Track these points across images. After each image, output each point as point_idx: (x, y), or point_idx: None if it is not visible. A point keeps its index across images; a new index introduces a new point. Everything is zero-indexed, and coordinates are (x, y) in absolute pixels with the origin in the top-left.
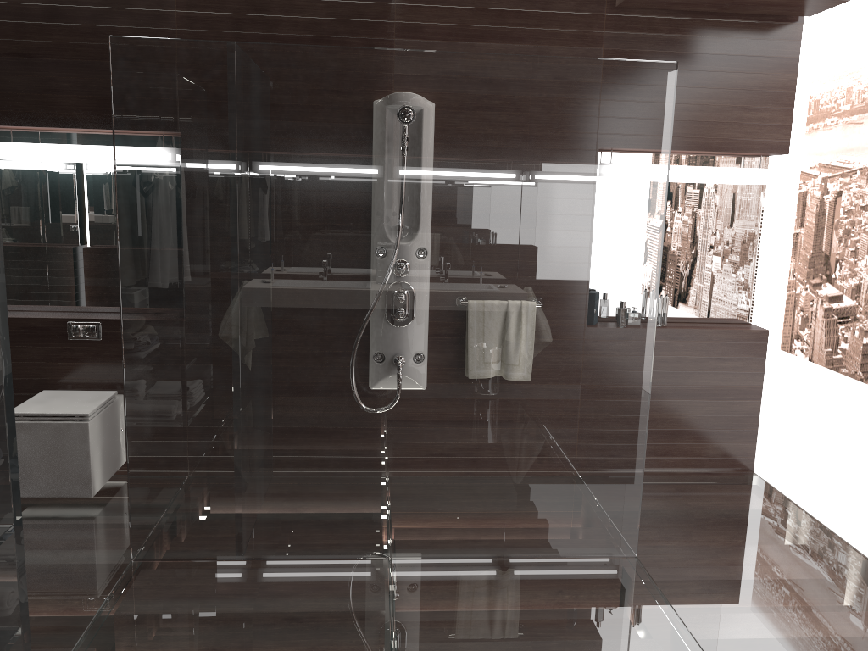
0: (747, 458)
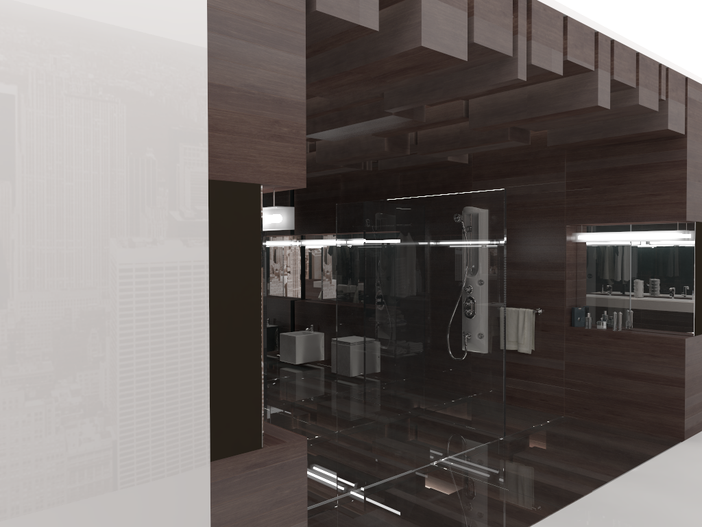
0: (678, 429)
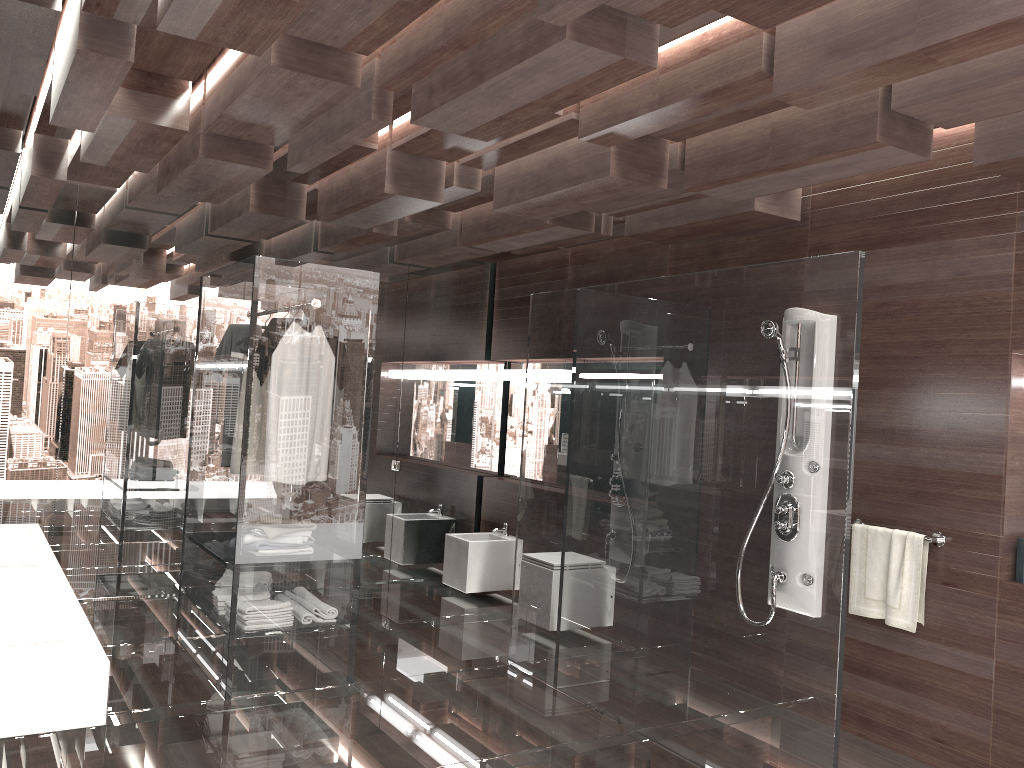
0: None
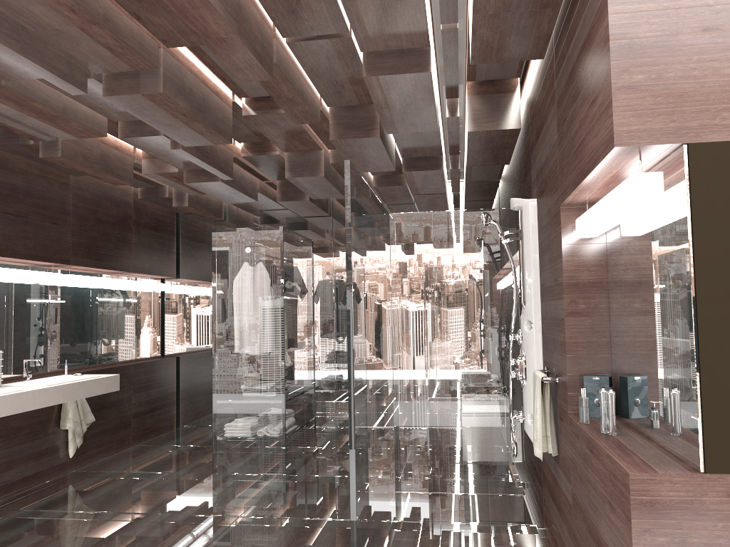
0: None
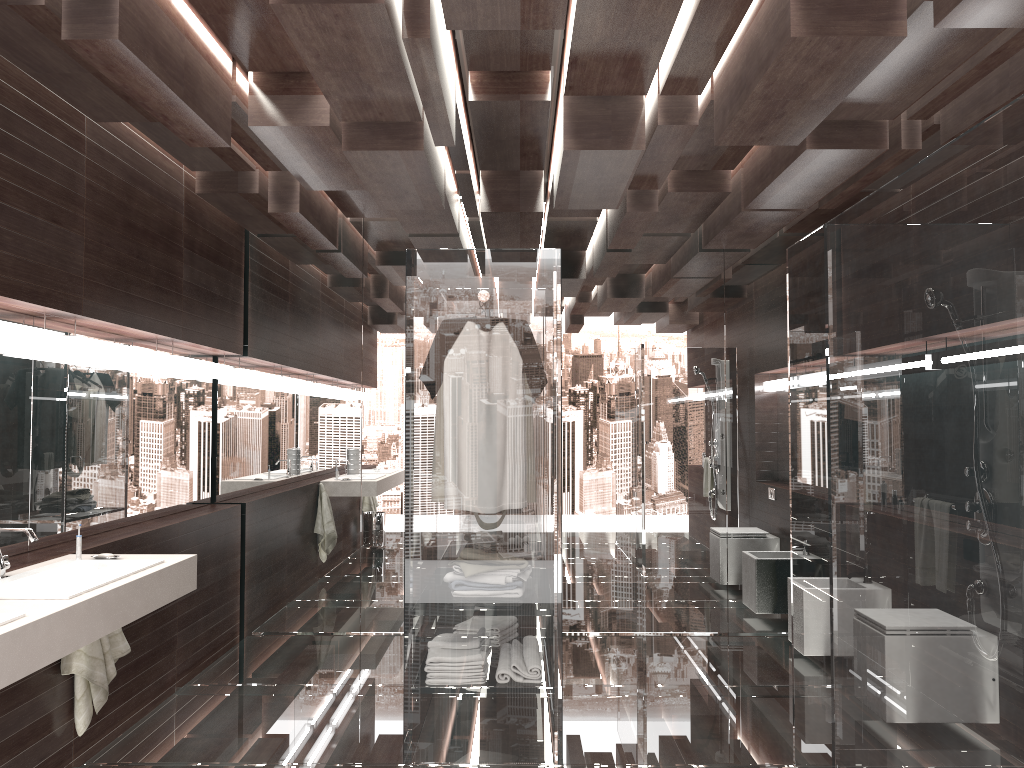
0: None
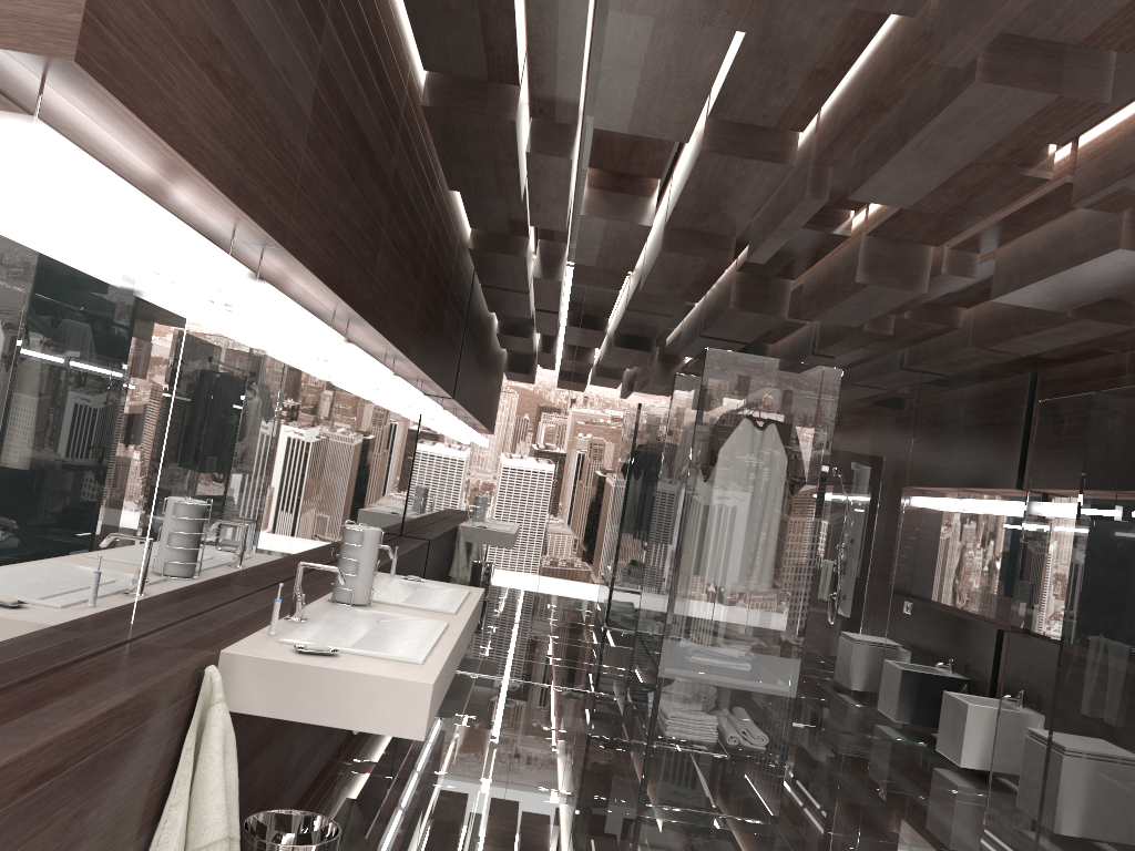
0: None
